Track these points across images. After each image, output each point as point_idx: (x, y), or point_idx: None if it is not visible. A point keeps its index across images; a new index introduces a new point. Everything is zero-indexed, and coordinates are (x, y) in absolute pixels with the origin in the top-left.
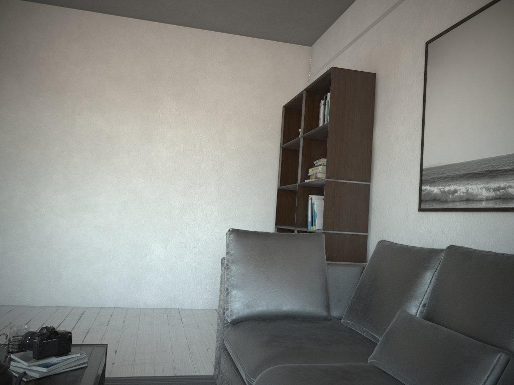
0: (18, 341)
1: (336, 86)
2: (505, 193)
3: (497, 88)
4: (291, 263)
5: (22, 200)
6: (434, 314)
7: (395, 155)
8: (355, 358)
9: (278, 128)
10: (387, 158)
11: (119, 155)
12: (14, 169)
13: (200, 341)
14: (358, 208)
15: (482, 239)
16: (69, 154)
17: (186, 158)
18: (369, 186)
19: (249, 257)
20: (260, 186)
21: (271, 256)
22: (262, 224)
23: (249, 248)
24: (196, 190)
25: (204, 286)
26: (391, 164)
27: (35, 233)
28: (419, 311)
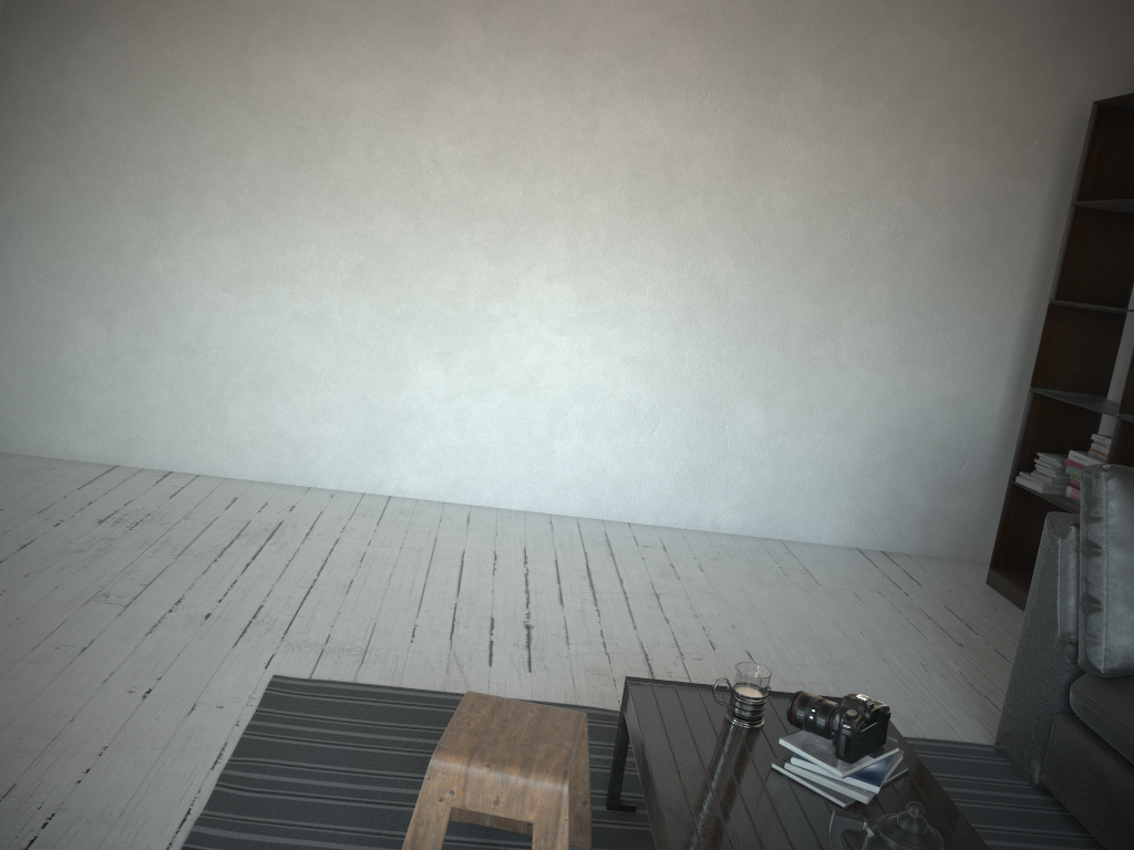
0: (758, 700)
1: None
2: None
3: None
4: None
5: (484, 293)
6: None
7: None
8: None
9: (1054, 149)
10: None
11: (686, 202)
12: (470, 225)
13: (893, 643)
14: None
15: None
16: (580, 196)
17: (831, 215)
18: None
19: None
20: (990, 288)
21: None
22: (983, 375)
23: None
24: (843, 290)
25: (837, 499)
26: None
27: (506, 363)
28: None
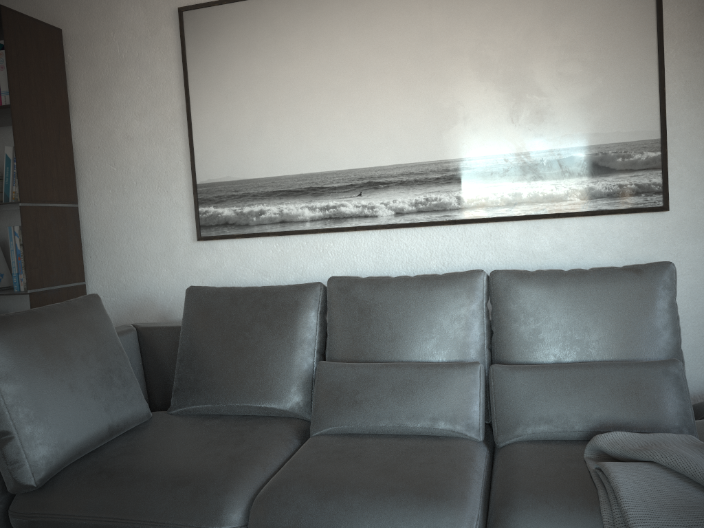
0: None
1: (12, 41)
2: (336, 212)
3: (312, 95)
4: (90, 352)
5: None
6: (358, 355)
7: (131, 164)
8: (287, 439)
9: None
10: (112, 167)
11: None
12: None
13: None
14: (70, 245)
15: (307, 264)
16: None
17: None
18: (78, 210)
19: (30, 363)
20: None
21: (60, 349)
22: None
23: (23, 346)
24: None
25: None
26: (123, 176)
27: None
28: (316, 358)
